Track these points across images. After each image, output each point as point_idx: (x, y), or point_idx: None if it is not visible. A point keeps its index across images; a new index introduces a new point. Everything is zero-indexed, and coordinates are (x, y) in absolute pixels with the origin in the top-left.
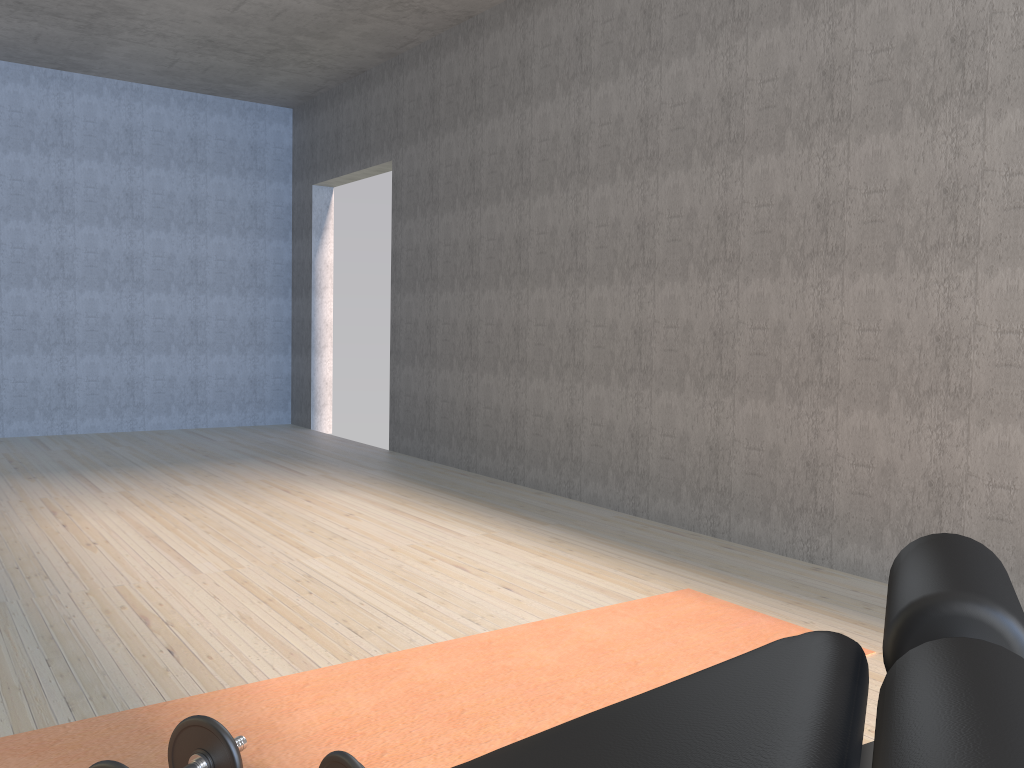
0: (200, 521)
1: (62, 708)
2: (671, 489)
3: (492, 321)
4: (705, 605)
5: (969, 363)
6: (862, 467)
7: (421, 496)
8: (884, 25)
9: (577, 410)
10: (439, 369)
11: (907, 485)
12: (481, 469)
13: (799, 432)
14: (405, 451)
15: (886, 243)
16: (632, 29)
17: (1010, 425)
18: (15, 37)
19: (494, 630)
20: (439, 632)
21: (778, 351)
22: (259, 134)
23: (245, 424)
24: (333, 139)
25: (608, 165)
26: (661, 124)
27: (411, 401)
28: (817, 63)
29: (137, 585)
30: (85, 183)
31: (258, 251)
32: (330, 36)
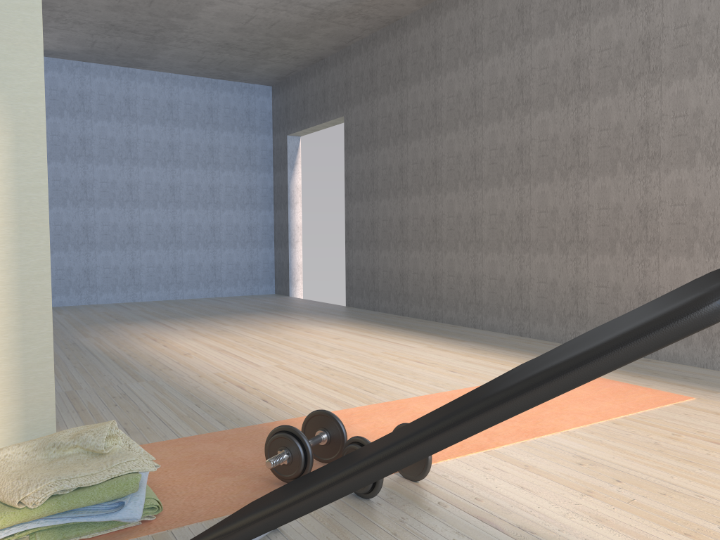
0: (246, 342)
1: (218, 424)
2: (545, 317)
3: (417, 216)
4: None
5: None
6: None
7: (378, 329)
8: (682, 10)
9: (478, 270)
10: (380, 250)
11: None
12: (412, 314)
13: (633, 274)
14: (357, 306)
15: (688, 149)
16: (510, 22)
17: None
18: (104, 47)
19: (453, 390)
20: (419, 391)
21: (617, 222)
22: (251, 103)
23: (246, 294)
24: (301, 104)
25: (496, 110)
26: (532, 82)
27: (361, 273)
28: (638, 37)
29: (226, 372)
30: (144, 139)
31: (252, 180)
32: (304, 37)
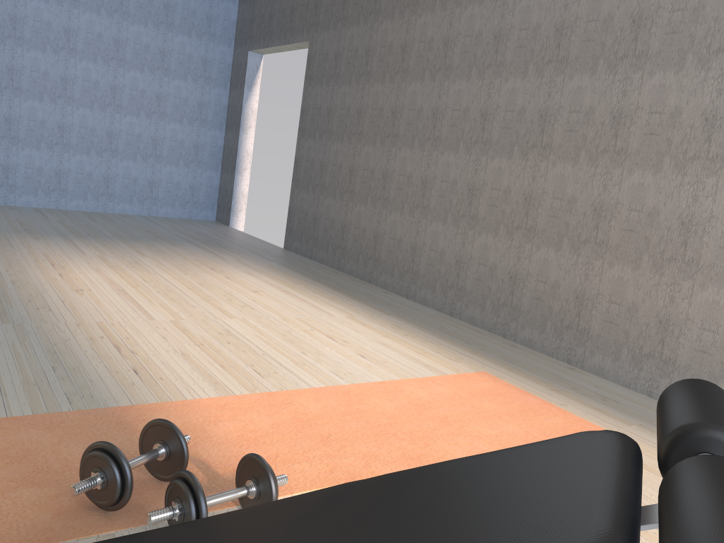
0: (153, 283)
1: (64, 401)
2: (479, 301)
3: (368, 168)
4: (495, 384)
5: (701, 243)
6: (614, 304)
7: (305, 284)
8: None
9: (420, 238)
10: (326, 196)
11: (643, 321)
12: (347, 270)
13: (574, 274)
14: (295, 250)
15: (658, 151)
16: None
17: (722, 289)
18: None
19: (352, 384)
20: (315, 380)
21: (568, 216)
22: (214, 8)
23: (183, 217)
24: (267, 19)
25: (466, 67)
26: (509, 42)
27: (303, 216)
28: (630, 13)
29: (111, 323)
30: (86, 29)
31: (204, 94)
32: None
